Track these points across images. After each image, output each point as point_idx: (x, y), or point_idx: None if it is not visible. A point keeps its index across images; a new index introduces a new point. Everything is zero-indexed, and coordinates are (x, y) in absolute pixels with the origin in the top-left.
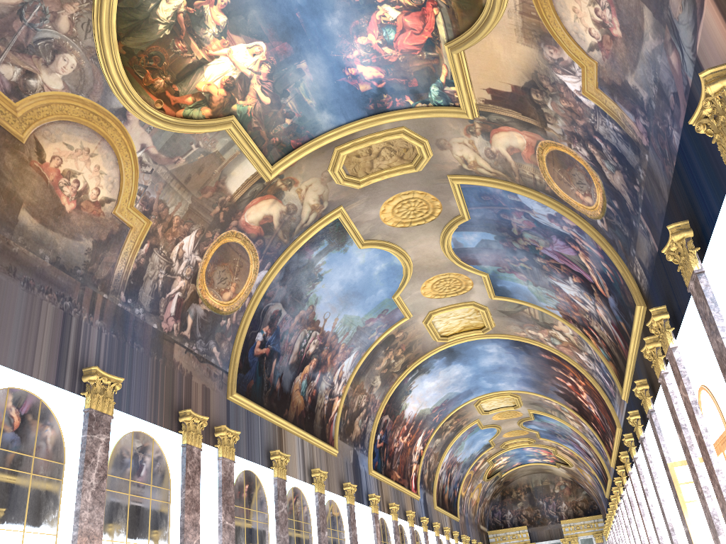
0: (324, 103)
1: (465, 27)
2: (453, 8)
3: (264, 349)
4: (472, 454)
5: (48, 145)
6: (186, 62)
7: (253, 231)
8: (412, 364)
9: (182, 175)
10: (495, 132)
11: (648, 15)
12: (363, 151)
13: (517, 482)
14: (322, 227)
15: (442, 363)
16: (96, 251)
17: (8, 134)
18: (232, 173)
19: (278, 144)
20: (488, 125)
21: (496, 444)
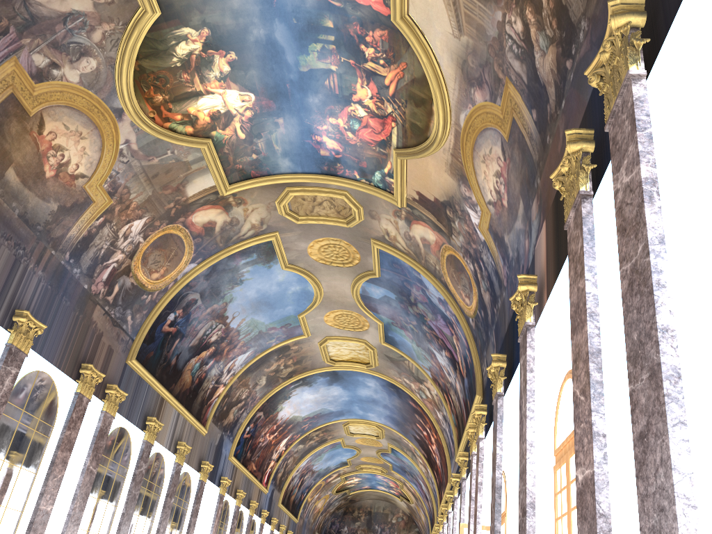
0: (288, 152)
1: (411, 144)
2: (406, 128)
3: (172, 328)
4: (328, 467)
5: (50, 122)
6: (185, 90)
7: (196, 230)
8: (298, 375)
9: (151, 171)
10: (415, 223)
11: (521, 206)
12: (309, 197)
13: (361, 503)
14: (256, 243)
15: (325, 382)
16: (59, 214)
17: (20, 107)
18: (194, 180)
19: (240, 170)
20: (411, 215)
21: (353, 464)
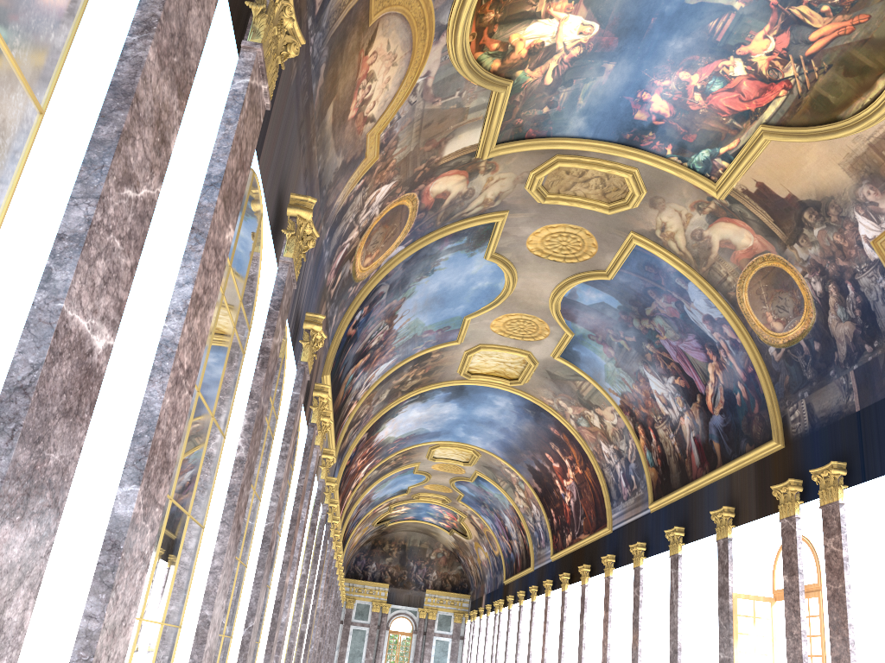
0: (591, 110)
1: (796, 123)
2: (803, 101)
3: (353, 330)
4: (385, 495)
5: (379, 37)
6: (524, 8)
7: (425, 202)
8: (420, 388)
9: (428, 118)
10: (724, 220)
11: None
12: (577, 170)
13: (394, 535)
14: (478, 224)
15: (443, 398)
16: (339, 173)
17: (367, 11)
18: (460, 135)
19: (516, 127)
20: (724, 210)
21: (411, 492)
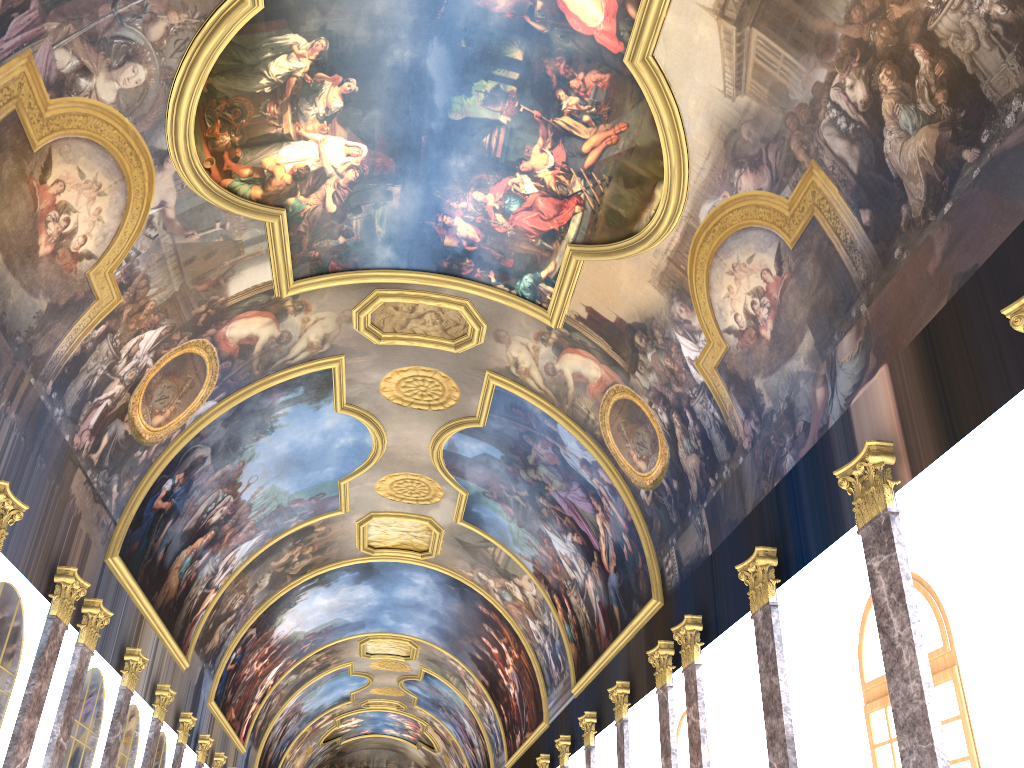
0: (394, 237)
1: (600, 240)
2: (598, 216)
3: (166, 503)
4: (322, 705)
5: (59, 164)
6: (267, 130)
7: (227, 349)
8: (316, 570)
9: (186, 254)
10: (570, 351)
11: (808, 340)
12: (406, 305)
13: (354, 756)
14: (309, 371)
15: (350, 579)
16: (47, 317)
17: (22, 135)
18: (243, 272)
19: (314, 260)
20: (566, 340)
21: (356, 699)
